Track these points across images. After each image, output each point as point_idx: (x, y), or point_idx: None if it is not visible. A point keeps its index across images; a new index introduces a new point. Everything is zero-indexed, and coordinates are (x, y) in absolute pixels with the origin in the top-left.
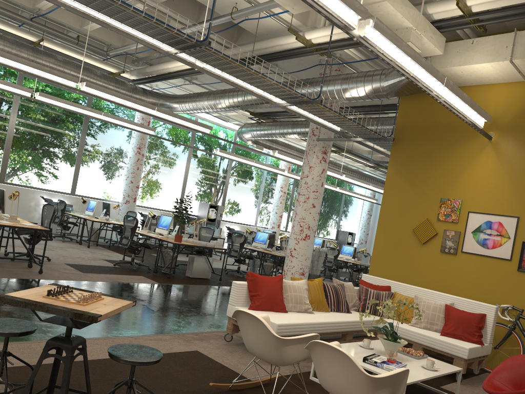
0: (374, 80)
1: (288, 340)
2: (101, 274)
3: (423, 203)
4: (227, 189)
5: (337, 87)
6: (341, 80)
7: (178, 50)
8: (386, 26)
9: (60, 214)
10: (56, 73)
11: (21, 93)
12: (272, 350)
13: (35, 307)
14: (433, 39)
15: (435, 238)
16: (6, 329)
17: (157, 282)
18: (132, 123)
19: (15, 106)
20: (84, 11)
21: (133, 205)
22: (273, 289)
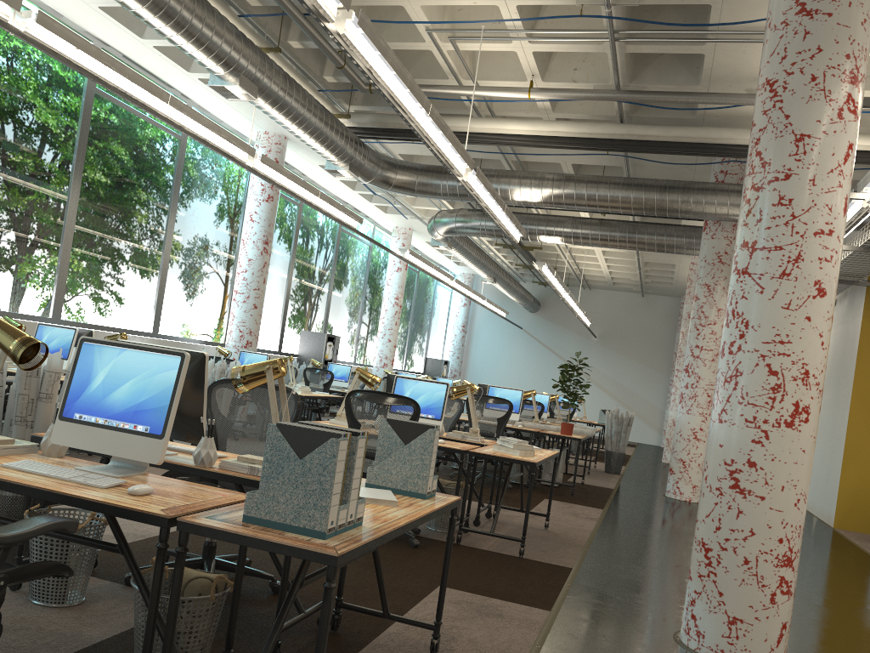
0: None
1: None
2: (535, 508)
3: None
4: (330, 305)
5: None
6: None
7: None
8: None
9: None
10: (463, 153)
11: (237, 156)
12: None
13: None
14: None
15: None
16: None
17: (596, 508)
18: (343, 211)
19: (80, 156)
20: None
21: (255, 349)
22: None
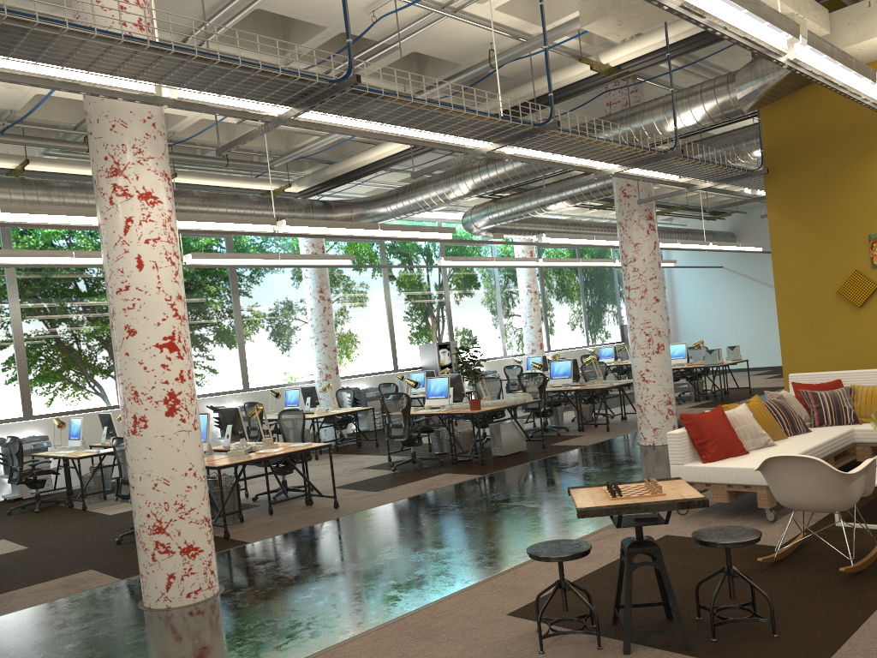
0: (718, 95)
1: (852, 474)
2: (398, 486)
3: (842, 249)
4: (451, 313)
5: (658, 120)
6: (663, 108)
7: (501, 144)
8: (816, 36)
9: (256, 424)
10: (247, 219)
11: None
12: (834, 493)
13: (630, 509)
14: (817, 17)
15: (876, 294)
16: (570, 551)
17: (478, 475)
18: (320, 258)
19: None
20: (382, 131)
21: (336, 379)
22: (723, 427)
